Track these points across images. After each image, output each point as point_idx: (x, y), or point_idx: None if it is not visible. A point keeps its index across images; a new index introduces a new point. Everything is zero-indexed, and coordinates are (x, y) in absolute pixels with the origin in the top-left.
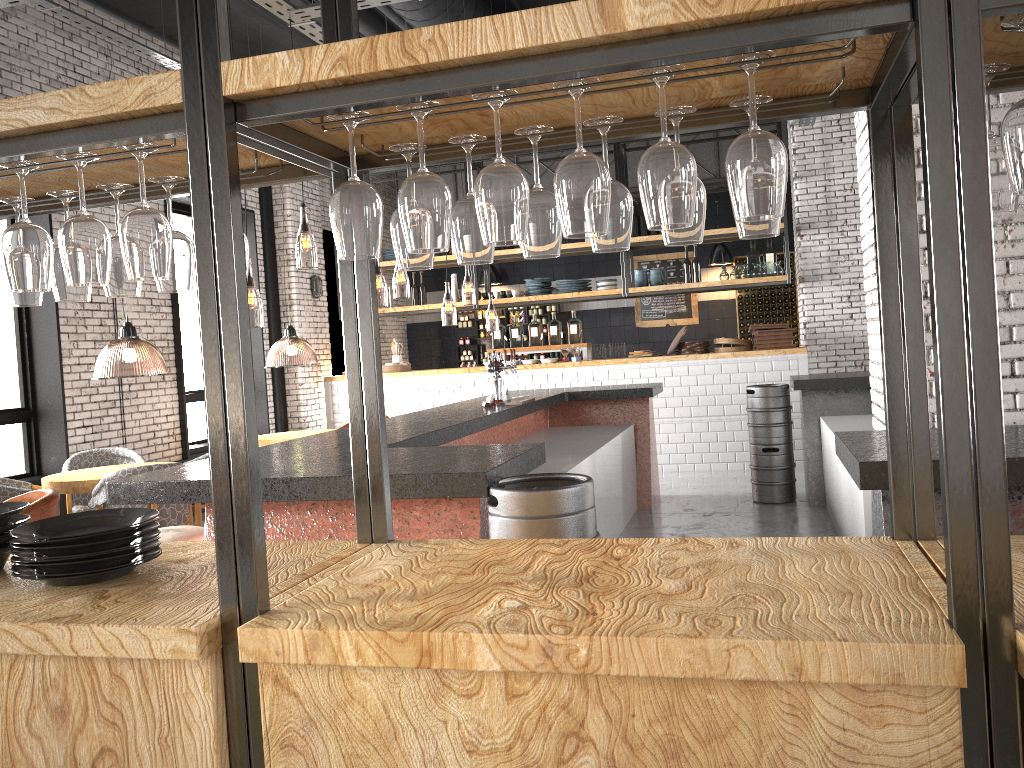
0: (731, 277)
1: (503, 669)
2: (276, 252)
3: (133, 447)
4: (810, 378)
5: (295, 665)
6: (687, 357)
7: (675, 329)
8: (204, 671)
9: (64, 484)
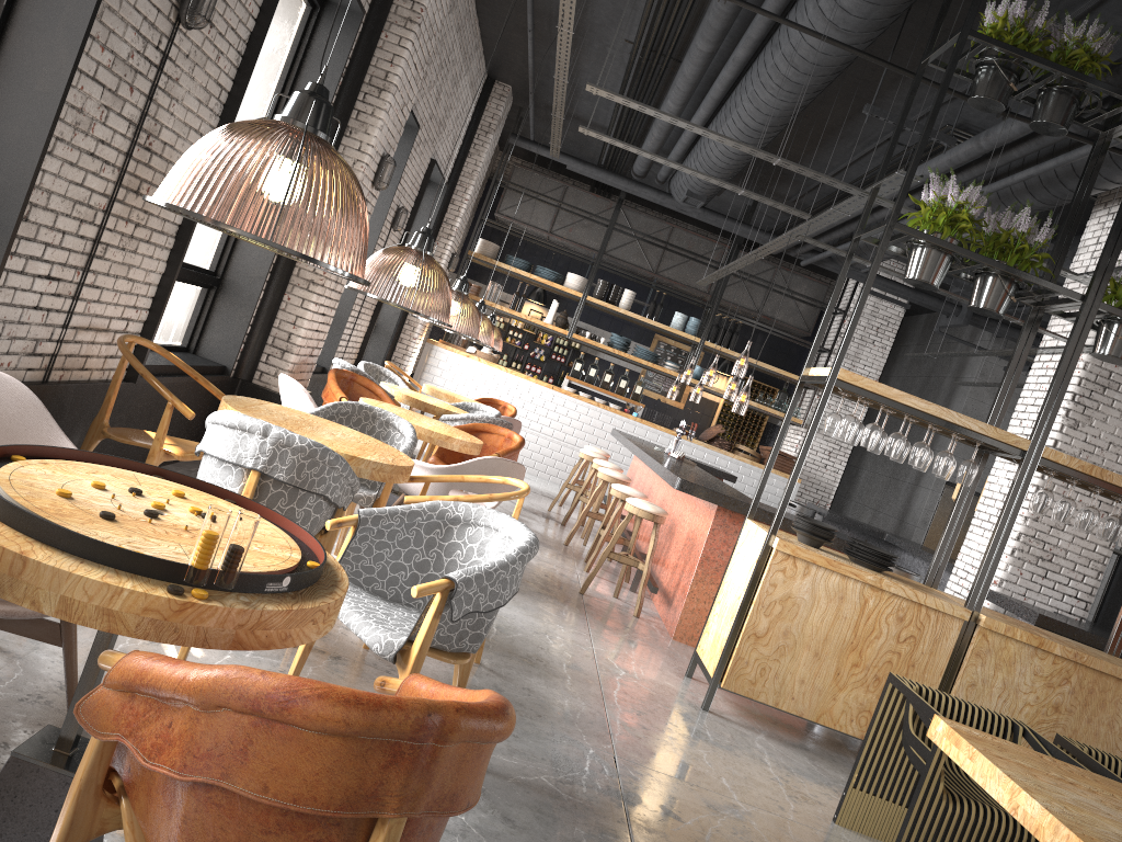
0: (764, 404)
1: (1060, 655)
2: (442, 223)
3: (344, 357)
4: (835, 513)
5: (991, 632)
6: (719, 450)
7: (663, 405)
8: (959, 624)
9: (419, 402)
